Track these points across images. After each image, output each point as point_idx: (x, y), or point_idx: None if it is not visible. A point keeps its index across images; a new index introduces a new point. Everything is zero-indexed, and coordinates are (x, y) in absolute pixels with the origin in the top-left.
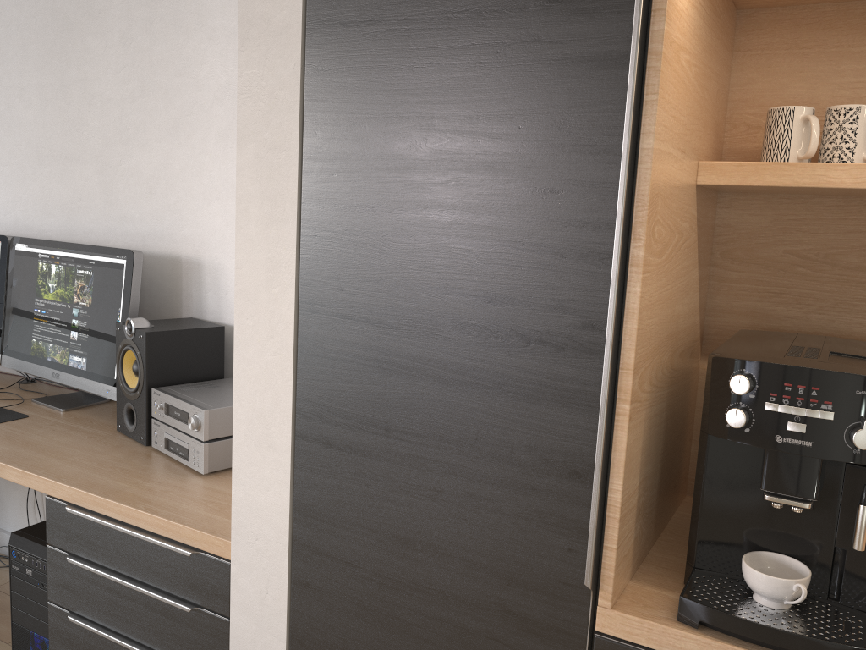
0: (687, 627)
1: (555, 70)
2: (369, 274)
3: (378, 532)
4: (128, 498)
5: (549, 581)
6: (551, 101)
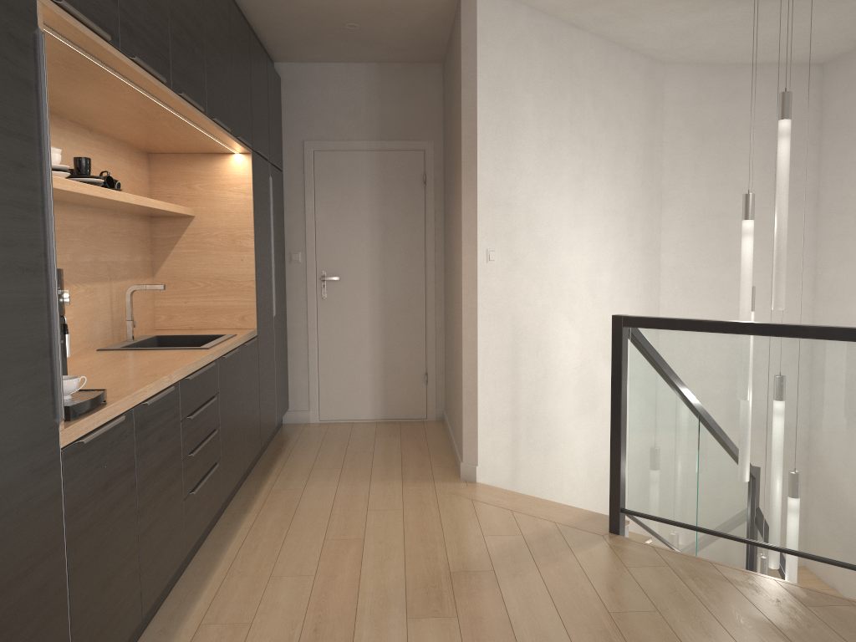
0: (77, 420)
1: (15, 83)
2: None
3: None
4: None
5: (46, 432)
6: (16, 103)
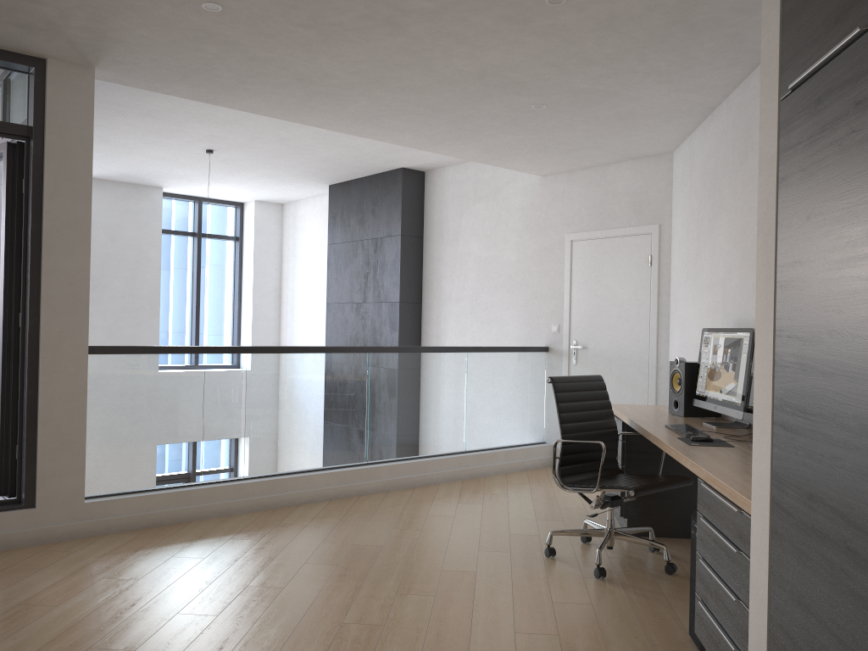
0: None
1: (858, 148)
2: (797, 305)
3: (800, 489)
4: (726, 479)
5: (862, 521)
6: (858, 168)
